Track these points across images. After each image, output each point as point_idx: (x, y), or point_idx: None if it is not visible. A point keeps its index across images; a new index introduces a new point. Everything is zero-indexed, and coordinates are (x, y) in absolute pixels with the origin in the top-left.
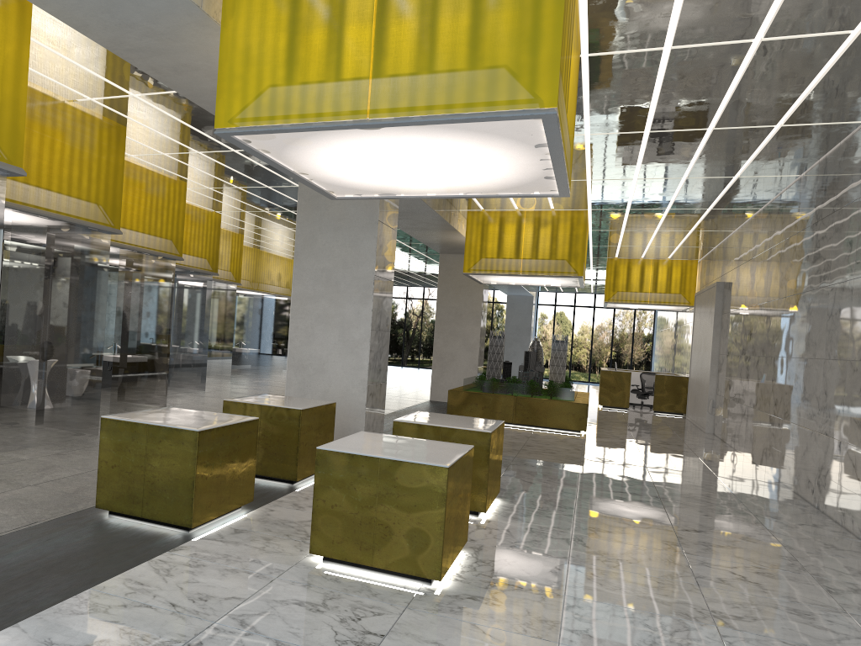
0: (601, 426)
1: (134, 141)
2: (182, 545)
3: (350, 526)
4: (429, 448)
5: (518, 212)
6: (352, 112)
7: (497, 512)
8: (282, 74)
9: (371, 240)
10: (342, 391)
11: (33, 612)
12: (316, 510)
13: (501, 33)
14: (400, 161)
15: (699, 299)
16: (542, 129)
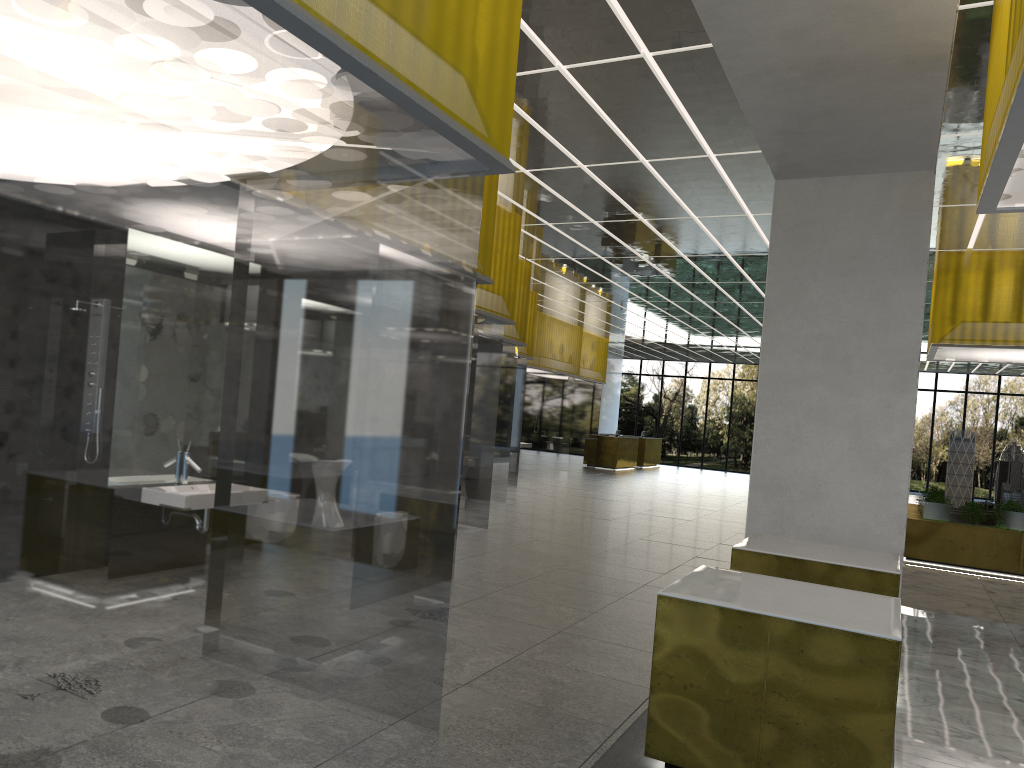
0: None
1: None
2: None
3: None
4: None
5: None
6: None
7: None
8: None
9: (913, 290)
10: (856, 530)
11: None
12: None
13: None
14: None
15: None
16: None
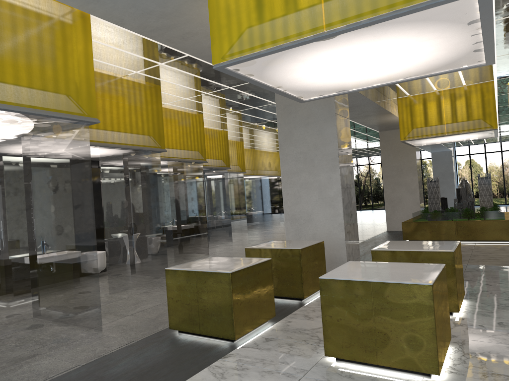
0: None
1: (167, 94)
2: (229, 353)
3: (354, 335)
4: (408, 270)
5: (436, 92)
6: (311, 29)
7: (467, 311)
8: (254, 16)
9: (332, 128)
10: (326, 232)
11: None
12: (325, 323)
13: None
14: (352, 62)
15: None
16: (476, 6)
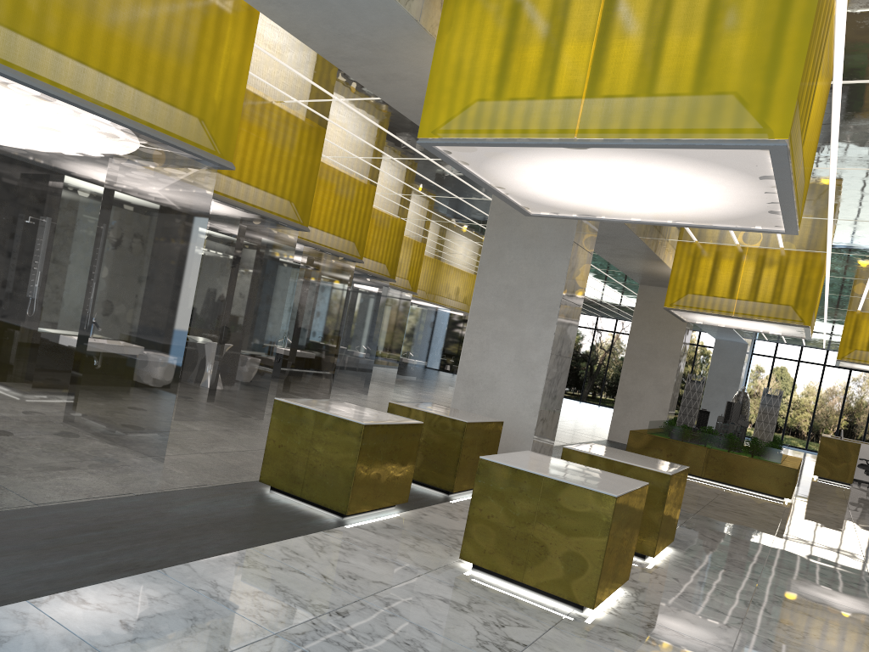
0: (812, 497)
1: (331, 143)
2: (335, 528)
3: (504, 539)
4: (598, 477)
5: (738, 247)
6: (559, 130)
7: (667, 560)
8: (491, 89)
9: (562, 262)
10: (511, 412)
11: (201, 557)
12: (471, 517)
13: (734, 58)
14: (605, 183)
15: None
16: (769, 161)
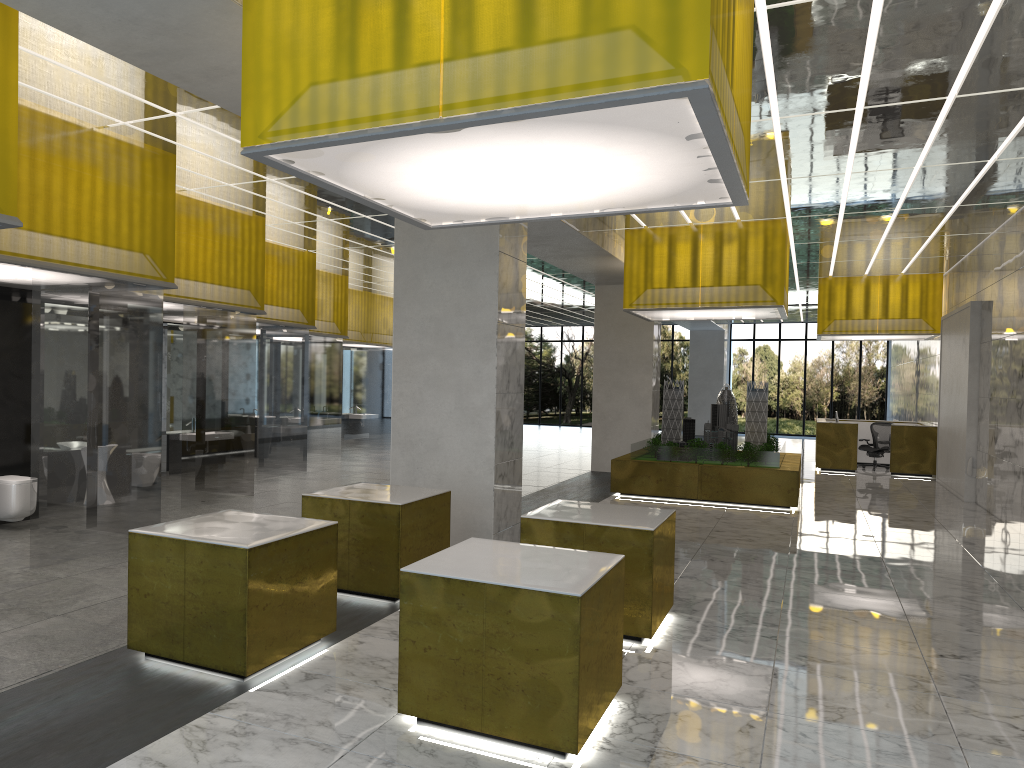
0: (819, 497)
1: (190, 172)
2: (230, 701)
3: (449, 677)
4: (559, 563)
5: (692, 227)
6: (419, 110)
7: (668, 635)
8: (323, 66)
9: (490, 278)
10: (463, 473)
11: None
12: (404, 654)
13: None
14: (502, 173)
15: (947, 324)
16: (692, 113)
